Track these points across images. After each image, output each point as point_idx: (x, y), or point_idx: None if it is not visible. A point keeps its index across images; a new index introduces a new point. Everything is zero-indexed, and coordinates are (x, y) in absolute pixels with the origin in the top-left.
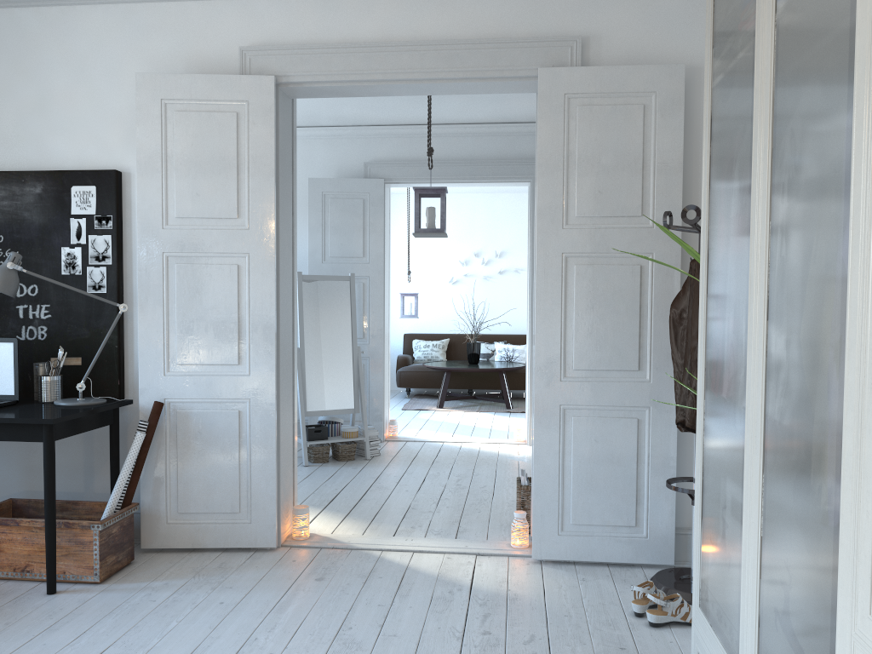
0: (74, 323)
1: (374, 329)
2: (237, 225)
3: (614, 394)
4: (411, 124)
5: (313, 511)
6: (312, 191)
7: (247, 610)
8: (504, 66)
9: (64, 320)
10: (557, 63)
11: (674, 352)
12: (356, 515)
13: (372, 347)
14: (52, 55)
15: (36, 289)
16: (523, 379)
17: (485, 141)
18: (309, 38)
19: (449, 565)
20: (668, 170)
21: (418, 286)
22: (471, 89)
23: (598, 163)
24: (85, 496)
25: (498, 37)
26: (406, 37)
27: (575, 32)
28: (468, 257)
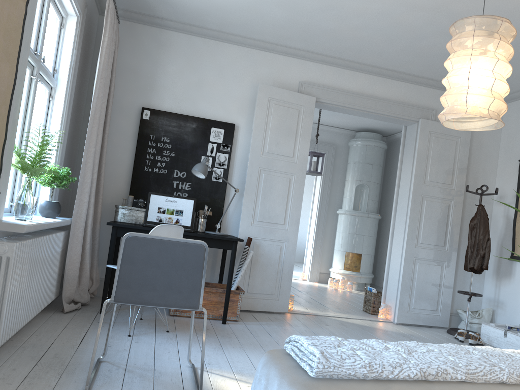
0: (202, 194)
1: None
2: (291, 160)
3: (434, 255)
4: None
5: None
6: None
7: (321, 333)
8: (406, 114)
9: (197, 192)
10: (425, 117)
11: (470, 240)
12: None
13: None
14: (207, 62)
15: (184, 174)
16: None
17: None
18: (329, 84)
19: (366, 323)
20: (461, 168)
21: None
22: (385, 119)
23: (438, 160)
24: None
25: (404, 102)
26: (369, 93)
27: (432, 107)
28: None
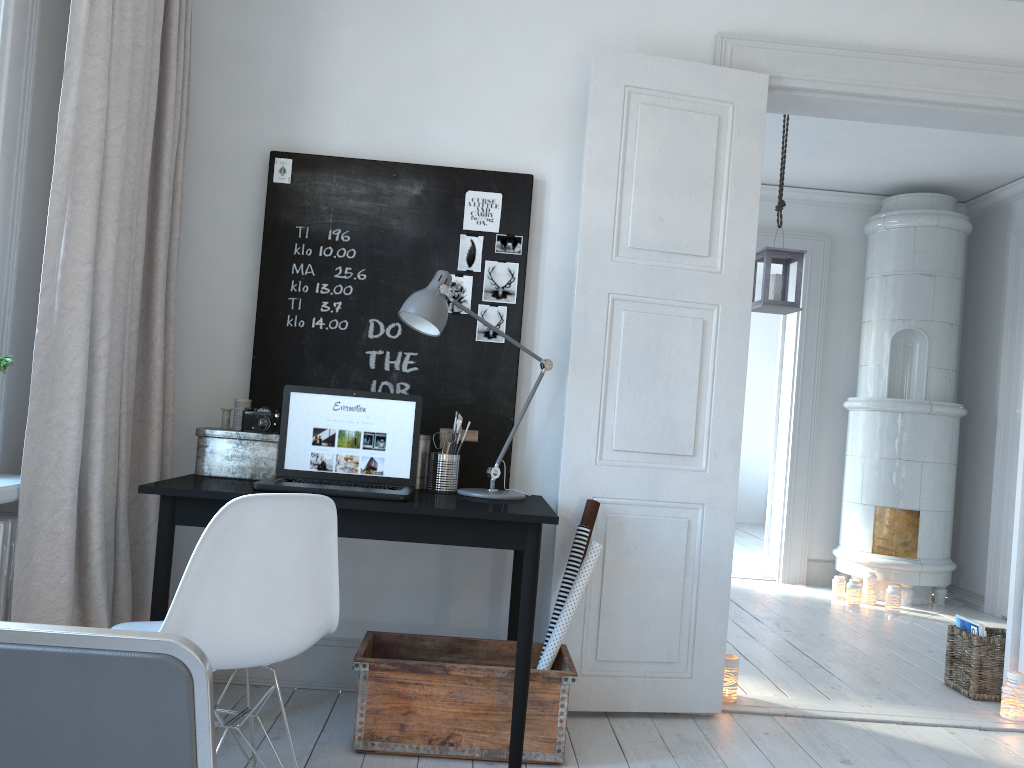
0: (452, 381)
1: None
2: (705, 266)
3: None
4: None
5: None
6: None
7: None
8: None
9: (437, 377)
10: None
11: None
12: None
13: None
14: (446, 10)
15: (398, 329)
16: None
17: None
18: (806, 34)
19: (969, 743)
20: None
21: None
22: (987, 125)
23: None
24: (435, 631)
25: None
26: (932, 48)
27: None
28: None
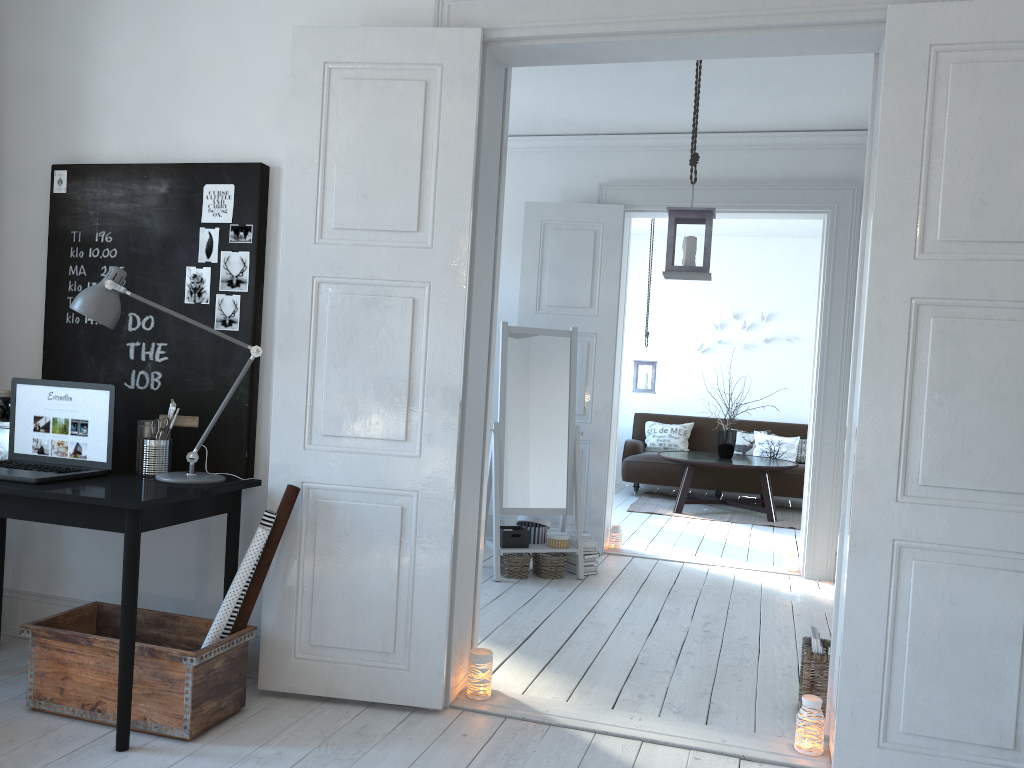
0: (195, 369)
1: (598, 404)
2: (415, 241)
3: (988, 530)
4: (665, 133)
5: (500, 653)
6: (529, 218)
7: None
8: (831, 6)
9: (183, 365)
10: None
11: None
12: (559, 666)
13: (594, 428)
14: (193, 10)
15: (152, 321)
16: (791, 482)
17: (766, 157)
18: None
19: None
20: None
21: (656, 353)
22: (772, 47)
23: (981, 154)
24: (195, 606)
25: None
26: None
27: None
28: (725, 319)
